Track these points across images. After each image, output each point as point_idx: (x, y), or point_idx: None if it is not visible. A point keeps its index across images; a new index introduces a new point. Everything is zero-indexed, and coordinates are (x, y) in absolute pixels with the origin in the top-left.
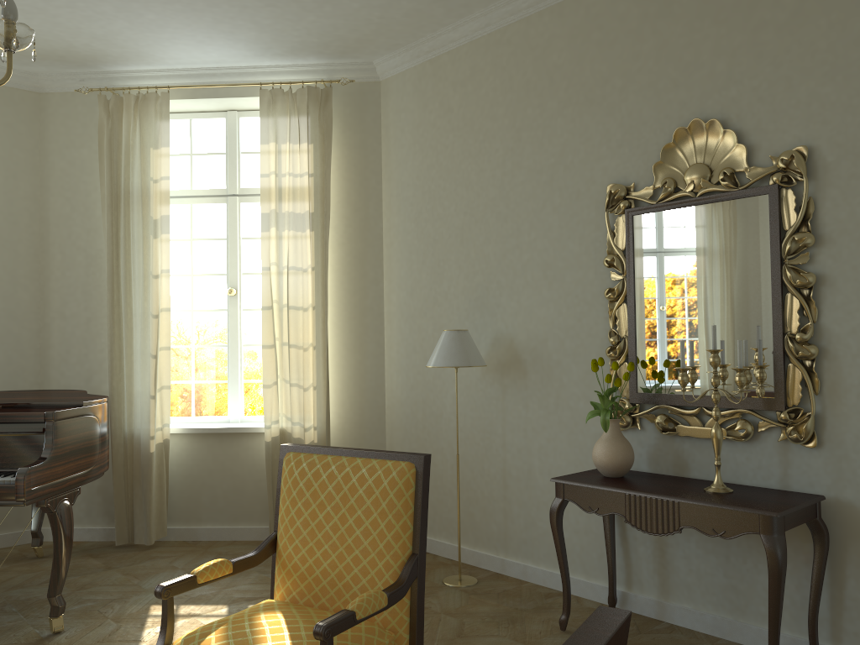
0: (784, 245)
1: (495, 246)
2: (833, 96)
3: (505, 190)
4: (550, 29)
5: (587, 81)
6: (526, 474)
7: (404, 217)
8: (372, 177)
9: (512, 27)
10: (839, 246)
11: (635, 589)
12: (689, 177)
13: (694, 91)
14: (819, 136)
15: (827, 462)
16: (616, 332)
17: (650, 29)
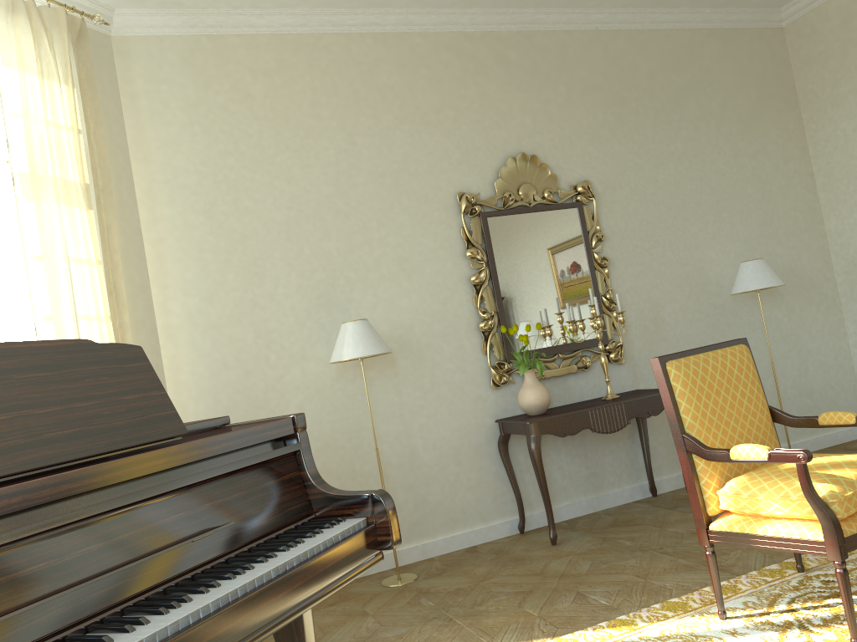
0: (590, 240)
1: (338, 242)
2: (595, 153)
3: (342, 188)
4: (375, 52)
5: (421, 106)
6: (409, 457)
7: (183, 208)
8: (120, 154)
9: (329, 37)
10: (612, 241)
11: (527, 511)
12: (525, 192)
13: (511, 133)
14: (592, 176)
15: (628, 371)
16: (483, 309)
17: (471, 80)
